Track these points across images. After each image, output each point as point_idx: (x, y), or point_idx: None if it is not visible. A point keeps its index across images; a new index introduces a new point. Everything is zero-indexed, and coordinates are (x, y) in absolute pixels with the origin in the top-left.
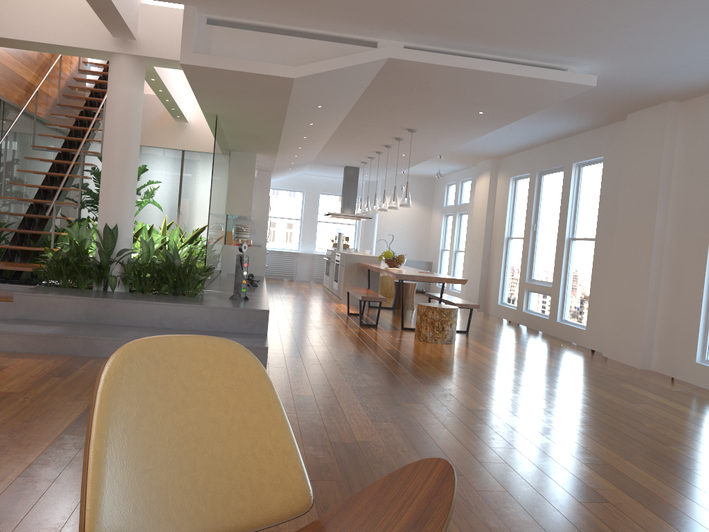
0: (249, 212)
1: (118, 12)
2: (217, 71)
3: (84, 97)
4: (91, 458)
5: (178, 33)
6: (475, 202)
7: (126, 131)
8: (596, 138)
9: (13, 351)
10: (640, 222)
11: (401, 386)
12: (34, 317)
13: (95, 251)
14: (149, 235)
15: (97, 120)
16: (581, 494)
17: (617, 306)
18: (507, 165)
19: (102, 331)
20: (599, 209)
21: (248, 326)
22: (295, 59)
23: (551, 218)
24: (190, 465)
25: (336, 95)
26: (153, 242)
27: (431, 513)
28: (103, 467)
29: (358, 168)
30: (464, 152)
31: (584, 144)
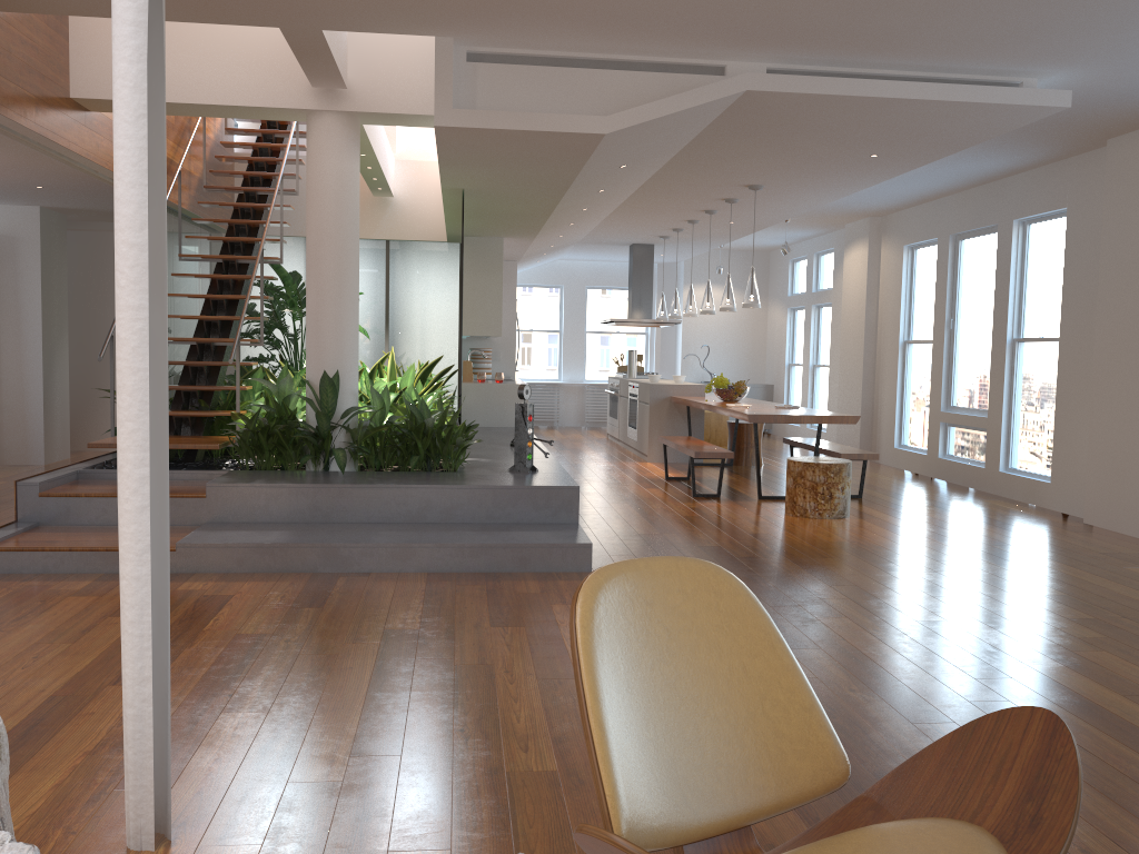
0: (498, 329)
1: (331, 52)
2: (488, 132)
3: (241, 172)
4: (595, 729)
5: (409, 72)
6: (844, 288)
7: (340, 229)
8: (1052, 178)
9: (225, 571)
10: (1138, 310)
11: (802, 591)
12: (237, 518)
13: (301, 411)
14: (371, 381)
15: (267, 206)
16: (1135, 741)
17: (1106, 444)
18: (896, 227)
19: (344, 534)
20: (1065, 292)
21: (550, 512)
22: (602, 104)
23: (979, 308)
24: (692, 731)
25: (653, 149)
26: (388, 393)
27: (1049, 780)
28: (610, 741)
29: (652, 246)
30: (826, 211)
31: (1032, 188)
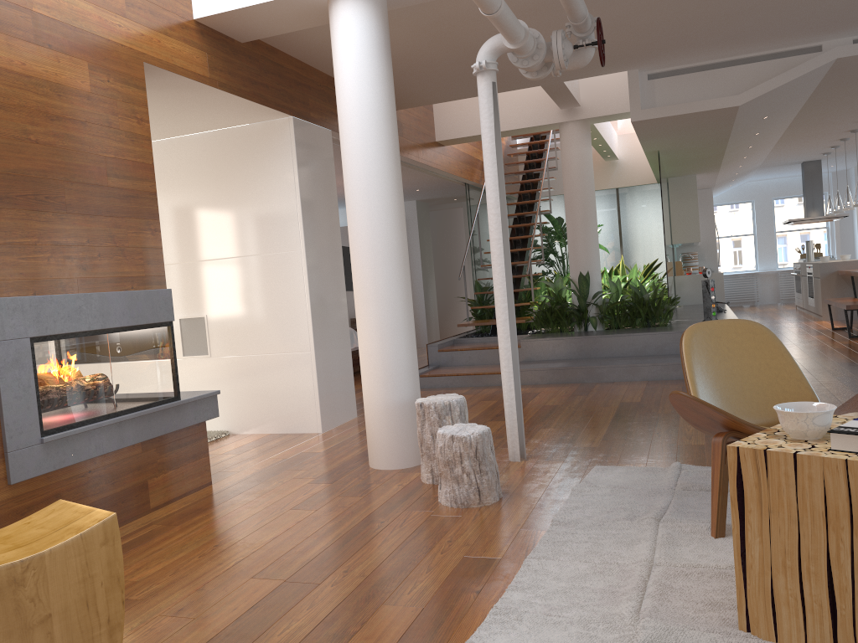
0: (697, 237)
1: (569, 91)
2: (663, 118)
3: (523, 161)
4: (689, 381)
5: (616, 89)
6: None
7: (583, 188)
8: None
9: (534, 384)
10: None
11: None
12: (538, 358)
13: (568, 298)
14: (609, 277)
15: (539, 180)
16: None
17: None
18: None
19: (598, 362)
20: None
21: None
22: (736, 87)
23: None
24: (739, 388)
25: (783, 103)
26: (619, 282)
27: None
28: (696, 386)
29: (819, 161)
30: None
31: None
